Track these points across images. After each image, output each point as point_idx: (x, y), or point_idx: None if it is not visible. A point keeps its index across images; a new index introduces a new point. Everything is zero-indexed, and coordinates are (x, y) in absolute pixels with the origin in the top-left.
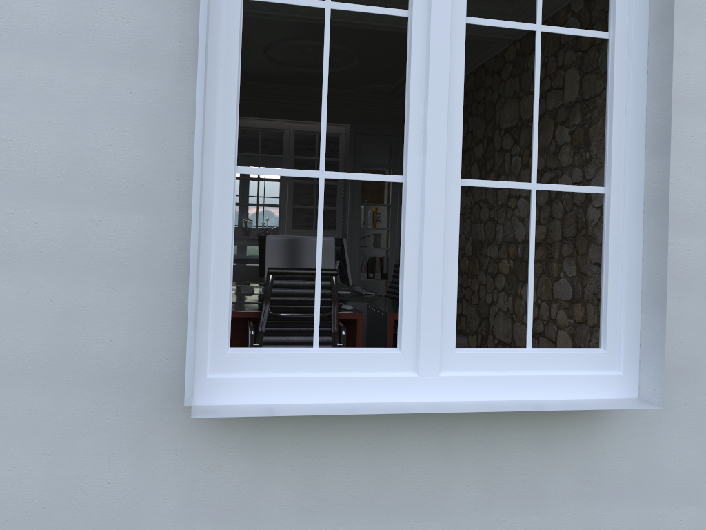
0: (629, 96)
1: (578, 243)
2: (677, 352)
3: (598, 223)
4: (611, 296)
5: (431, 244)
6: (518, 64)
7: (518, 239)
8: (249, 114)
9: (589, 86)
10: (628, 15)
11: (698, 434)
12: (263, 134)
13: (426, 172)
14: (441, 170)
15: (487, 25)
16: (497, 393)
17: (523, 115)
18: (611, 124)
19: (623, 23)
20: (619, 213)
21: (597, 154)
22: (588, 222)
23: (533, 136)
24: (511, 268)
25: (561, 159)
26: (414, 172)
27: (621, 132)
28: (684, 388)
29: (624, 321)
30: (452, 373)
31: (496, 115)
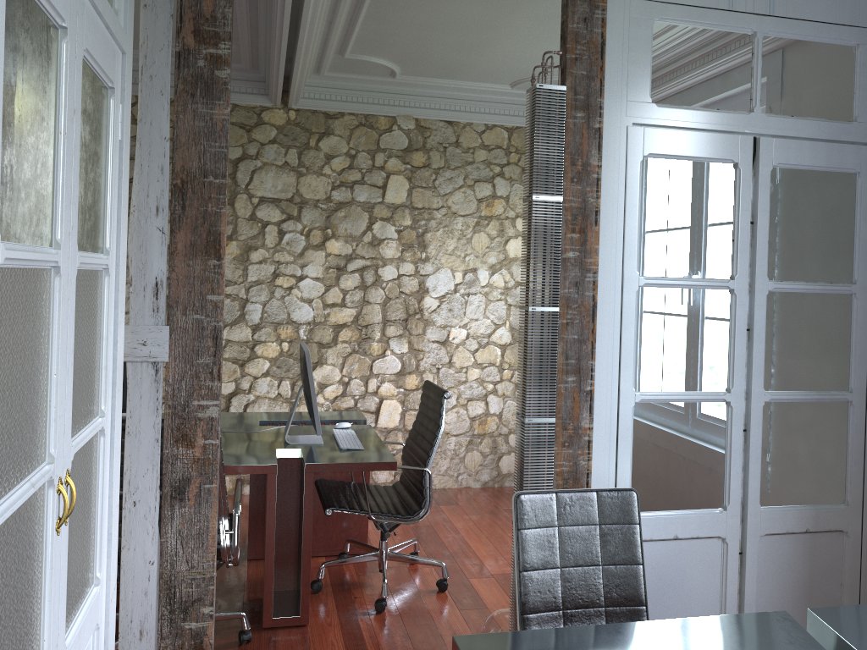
0: None
1: (412, 326)
2: None
3: (437, 310)
4: None
5: None
6: (295, 135)
7: (297, 320)
8: None
9: (422, 198)
10: None
11: None
12: None
13: None
14: None
15: None
16: None
17: (307, 193)
18: None
19: None
20: None
21: (436, 256)
22: (423, 308)
23: None
24: (285, 350)
25: (383, 251)
26: None
27: None
28: None
29: None
30: None
31: (241, 176)
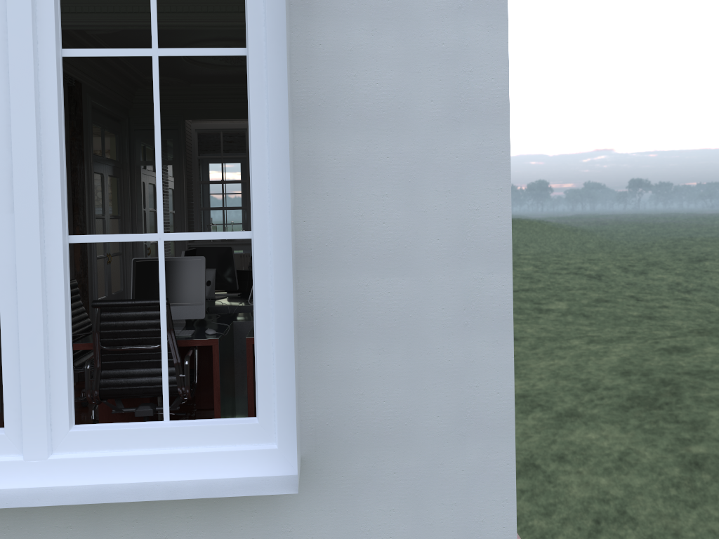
0: (269, 123)
1: None
2: (381, 412)
3: None
4: (261, 358)
5: (28, 313)
6: None
7: None
8: (203, 116)
9: None
10: (265, 25)
11: (414, 506)
12: (224, 135)
13: (16, 232)
14: (34, 229)
15: (90, 56)
16: (120, 475)
17: None
18: (251, 157)
19: (259, 35)
20: (266, 261)
21: None
22: None
23: (156, 179)
24: None
25: None
26: (5, 234)
27: (263, 165)
28: (392, 453)
29: (277, 387)
30: (67, 454)
31: None
